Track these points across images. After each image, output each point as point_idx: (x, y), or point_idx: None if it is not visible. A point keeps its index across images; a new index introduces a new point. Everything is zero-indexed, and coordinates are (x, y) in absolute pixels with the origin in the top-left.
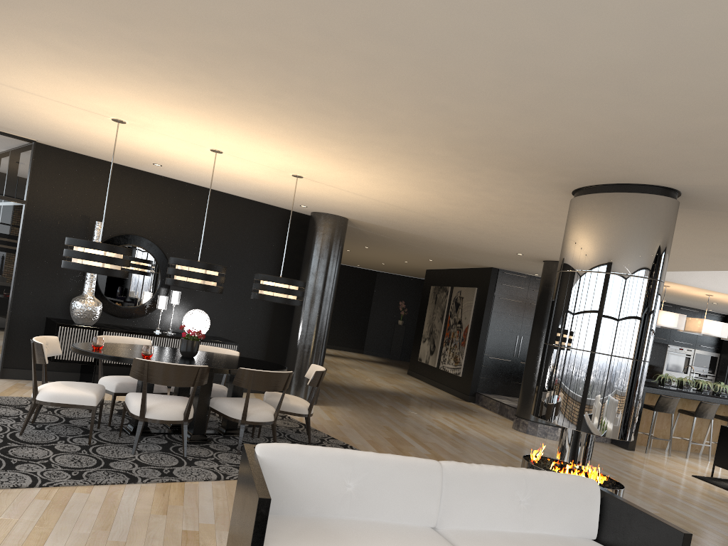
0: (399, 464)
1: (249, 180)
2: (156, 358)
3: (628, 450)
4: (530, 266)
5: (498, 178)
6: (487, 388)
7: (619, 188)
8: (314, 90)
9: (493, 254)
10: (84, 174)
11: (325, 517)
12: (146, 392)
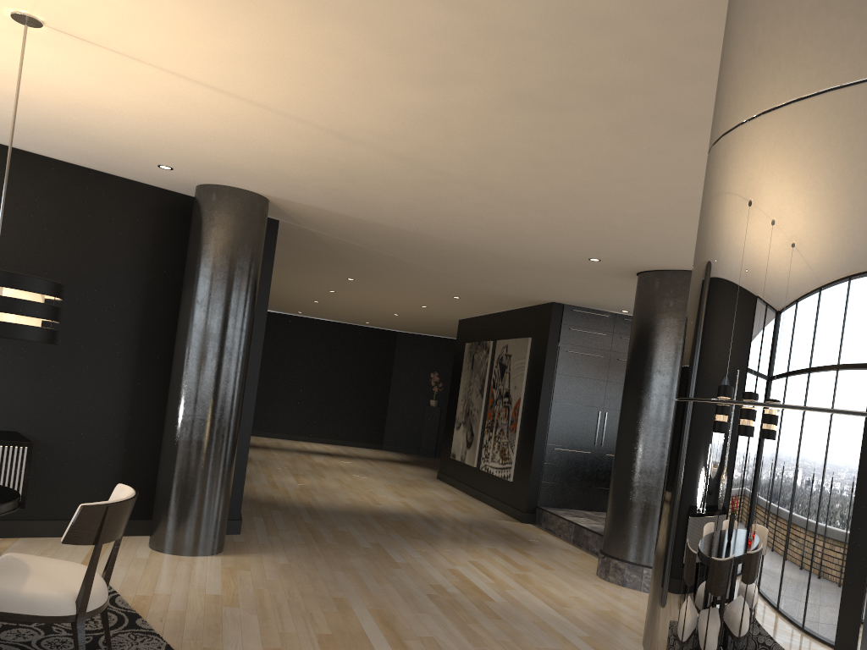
0: None
1: None
2: None
3: None
4: (614, 293)
5: None
6: (554, 499)
7: None
8: None
9: (549, 266)
10: None
11: None
12: None
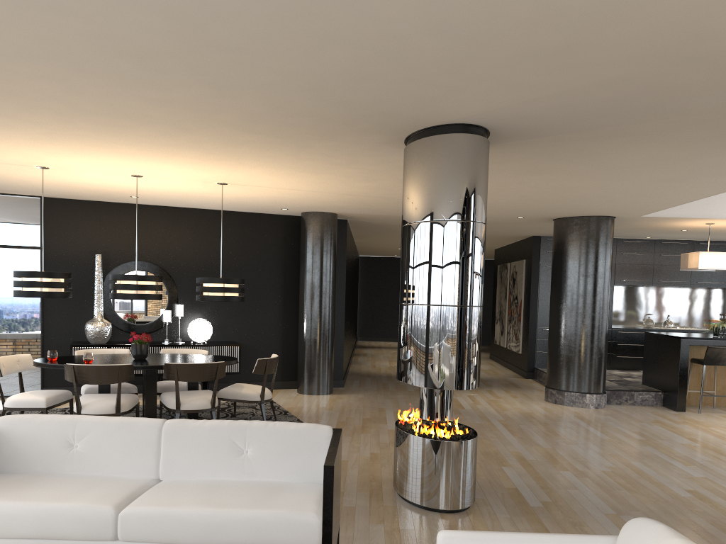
0: (119, 424)
1: (206, 195)
2: (98, 362)
3: (677, 411)
4: None
5: (334, 149)
6: (546, 362)
7: (421, 135)
8: (76, 110)
9: (502, 222)
10: (87, 216)
11: (55, 473)
12: (77, 392)
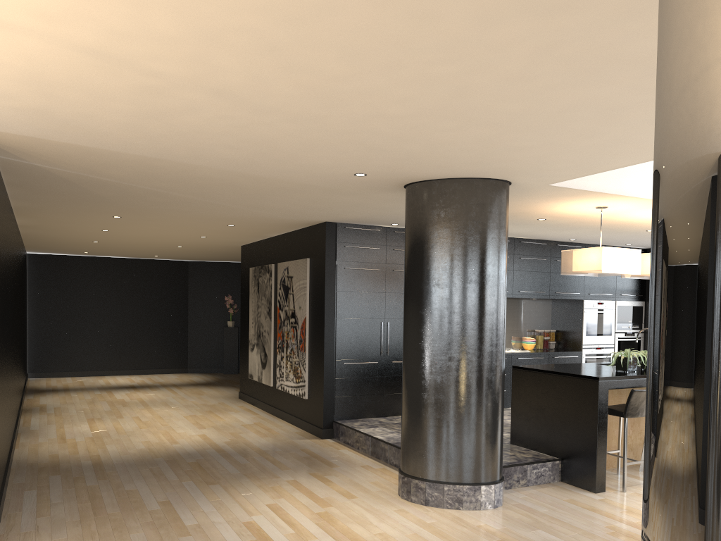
0: None
1: None
2: None
3: (597, 493)
4: (383, 207)
5: None
6: (349, 411)
7: None
8: None
9: (315, 186)
10: None
11: None
12: None
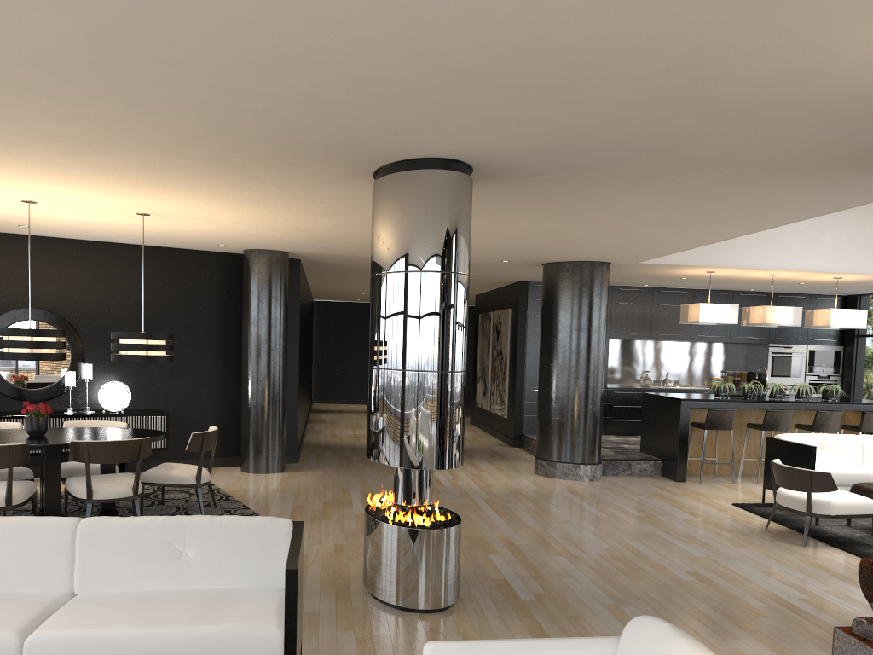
0: (18, 526)
1: (122, 226)
2: None
3: (678, 482)
4: None
5: (288, 179)
6: (535, 428)
7: (393, 169)
8: None
9: (485, 265)
10: None
11: None
12: None
